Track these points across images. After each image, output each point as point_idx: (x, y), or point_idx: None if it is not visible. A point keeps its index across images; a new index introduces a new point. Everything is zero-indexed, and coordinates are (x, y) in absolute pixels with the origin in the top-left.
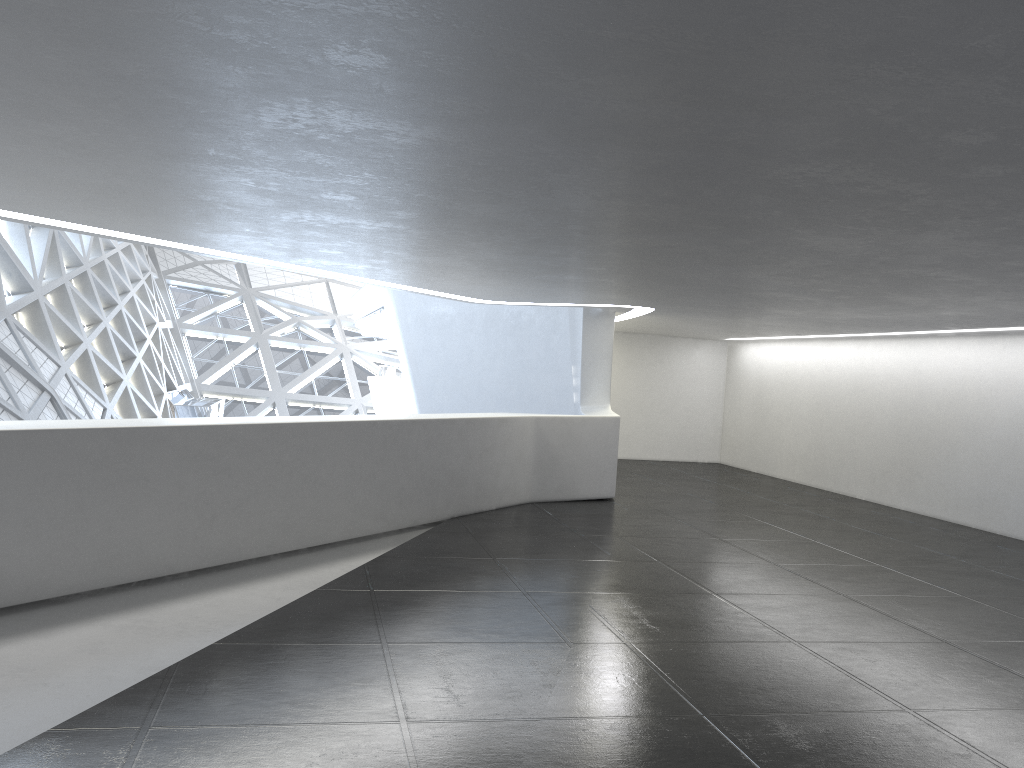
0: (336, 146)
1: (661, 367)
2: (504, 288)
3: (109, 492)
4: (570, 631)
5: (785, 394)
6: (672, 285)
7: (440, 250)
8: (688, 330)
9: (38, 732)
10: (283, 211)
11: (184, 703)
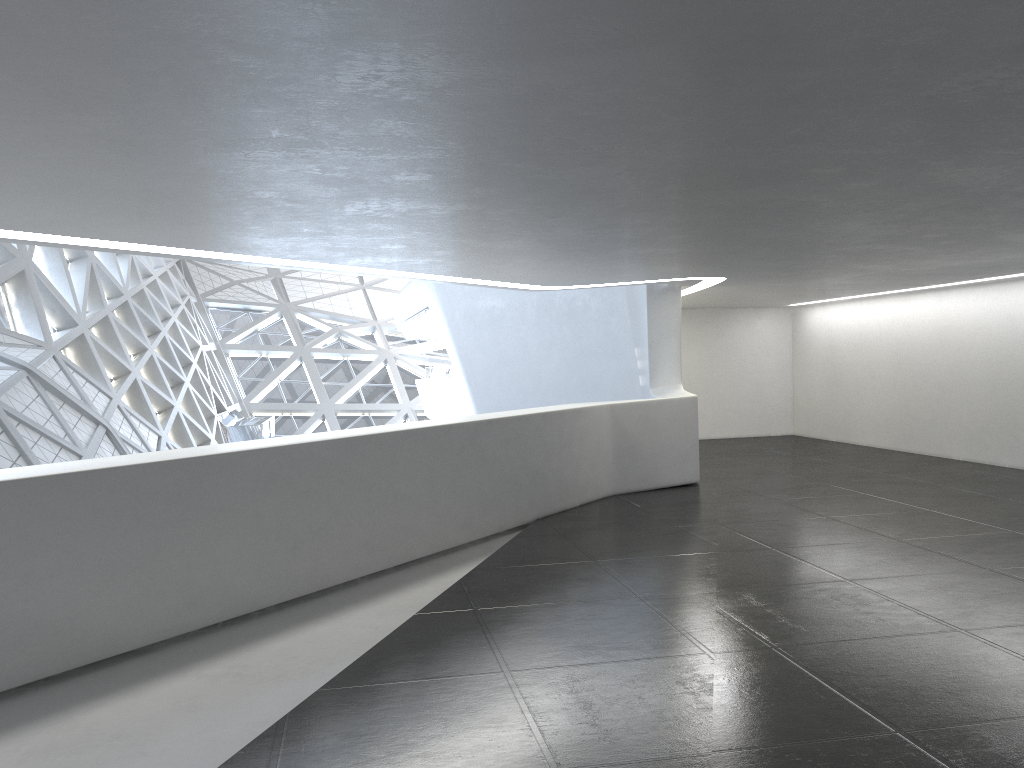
0: (421, 108)
1: (723, 341)
2: (571, 270)
3: (186, 528)
4: (706, 639)
5: (860, 356)
6: (756, 248)
7: (513, 232)
8: (752, 299)
9: None
10: (348, 202)
11: (303, 767)
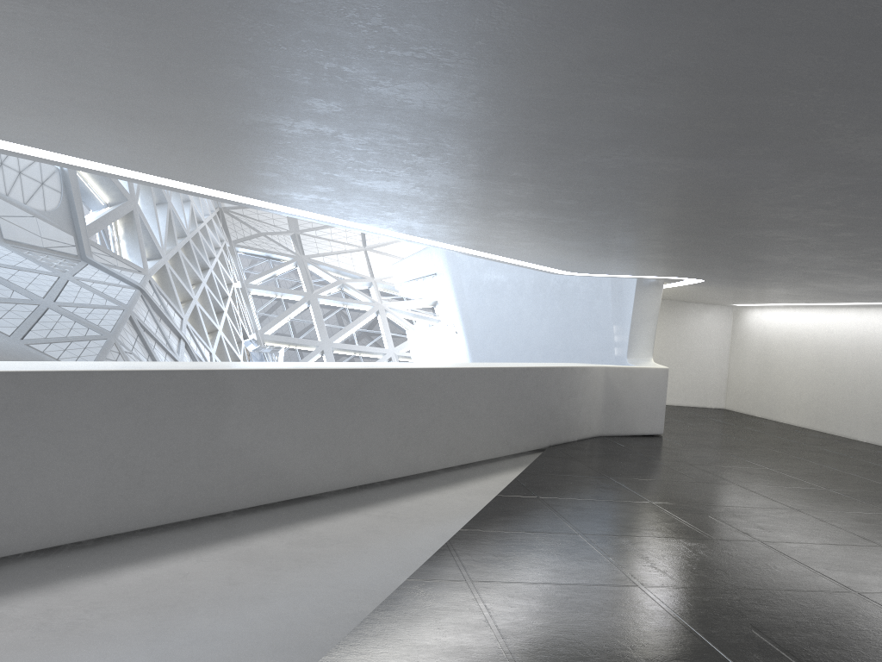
0: (615, 172)
1: (677, 327)
2: (599, 264)
3: (350, 417)
4: (709, 531)
5: (789, 352)
6: (744, 263)
7: (589, 237)
8: (708, 297)
9: (391, 581)
10: (505, 210)
11: (479, 567)
